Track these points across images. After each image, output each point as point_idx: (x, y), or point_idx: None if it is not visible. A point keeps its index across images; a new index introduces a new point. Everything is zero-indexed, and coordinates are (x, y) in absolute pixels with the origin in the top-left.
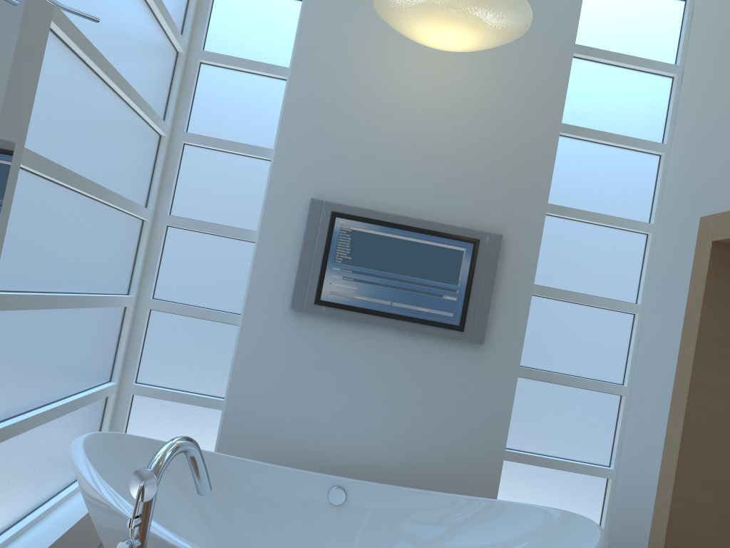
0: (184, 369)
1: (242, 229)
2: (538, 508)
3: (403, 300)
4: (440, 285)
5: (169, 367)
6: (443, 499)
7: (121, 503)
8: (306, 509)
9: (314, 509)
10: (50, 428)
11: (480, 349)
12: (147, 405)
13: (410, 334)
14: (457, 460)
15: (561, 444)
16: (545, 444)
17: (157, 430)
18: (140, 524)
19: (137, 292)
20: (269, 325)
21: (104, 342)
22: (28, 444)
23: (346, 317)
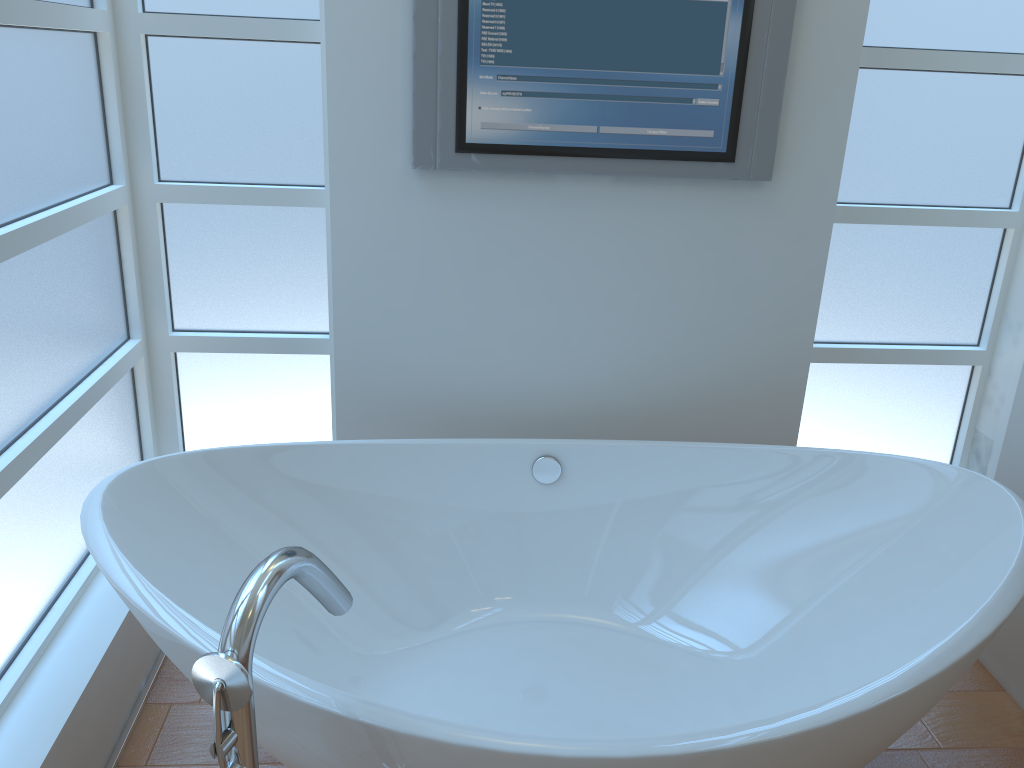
0: (249, 297)
1: (291, 20)
2: (891, 460)
3: (620, 120)
4: (687, 79)
5: (222, 298)
6: (723, 454)
7: (195, 632)
8: (501, 498)
9: (512, 496)
10: (44, 465)
11: (765, 188)
12: (203, 364)
13: (636, 180)
14: (732, 379)
15: (899, 322)
16: (872, 326)
17: (230, 400)
18: (237, 742)
19: (127, 176)
20: (380, 204)
21: (94, 283)
22: (9, 512)
23: (517, 168)
